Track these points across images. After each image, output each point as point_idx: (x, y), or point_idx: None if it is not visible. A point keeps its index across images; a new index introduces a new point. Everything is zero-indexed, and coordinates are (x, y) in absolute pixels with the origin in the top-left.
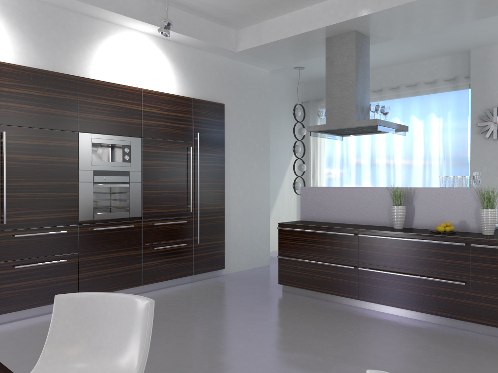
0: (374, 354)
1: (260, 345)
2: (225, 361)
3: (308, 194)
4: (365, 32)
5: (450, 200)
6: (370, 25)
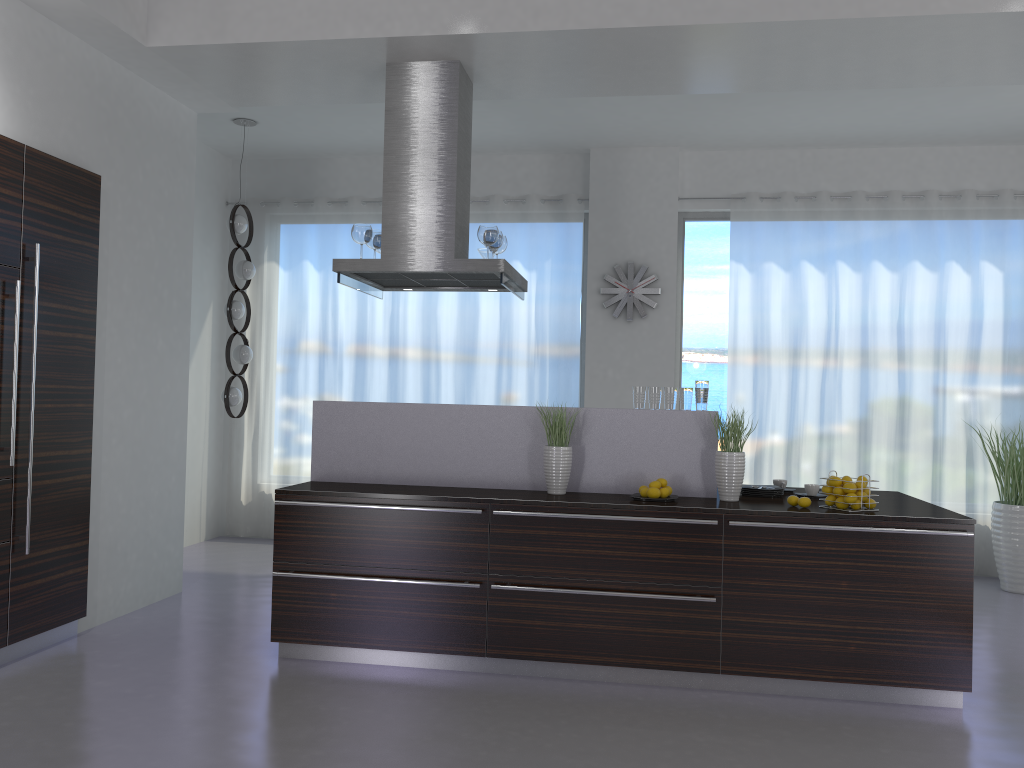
0: None
1: None
2: None
3: (333, 419)
4: (474, 71)
5: (655, 435)
6: (495, 59)
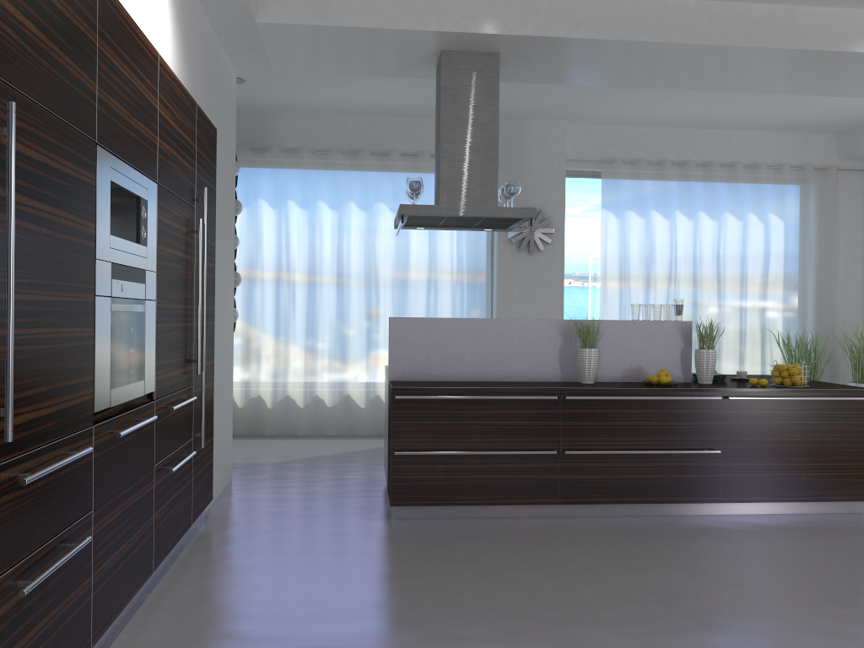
0: (740, 570)
1: (624, 607)
2: None
3: (406, 331)
4: (502, 61)
5: (649, 339)
6: (527, 54)
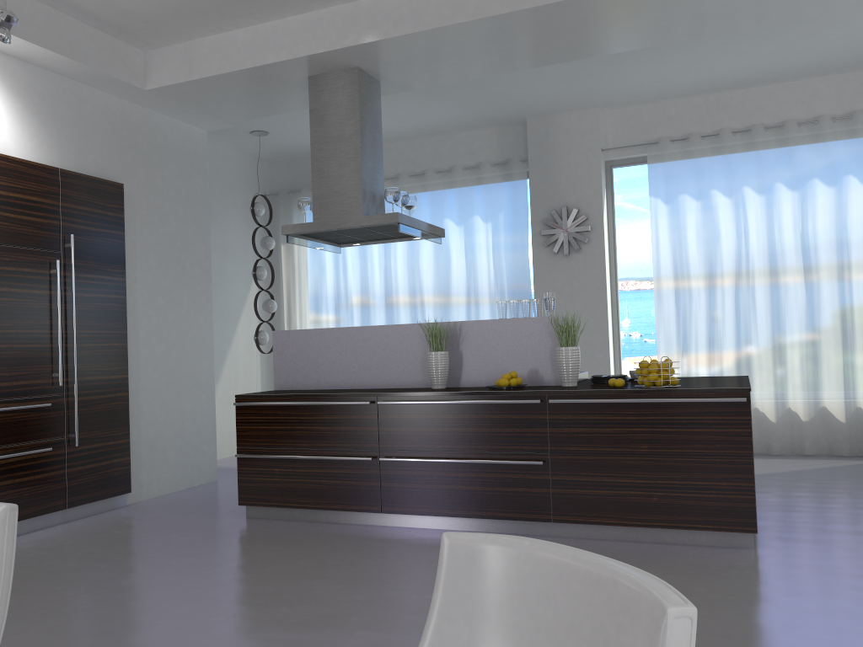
0: (416, 588)
1: (217, 604)
2: (152, 641)
3: (286, 343)
4: (374, 72)
5: (514, 339)
6: (382, 61)
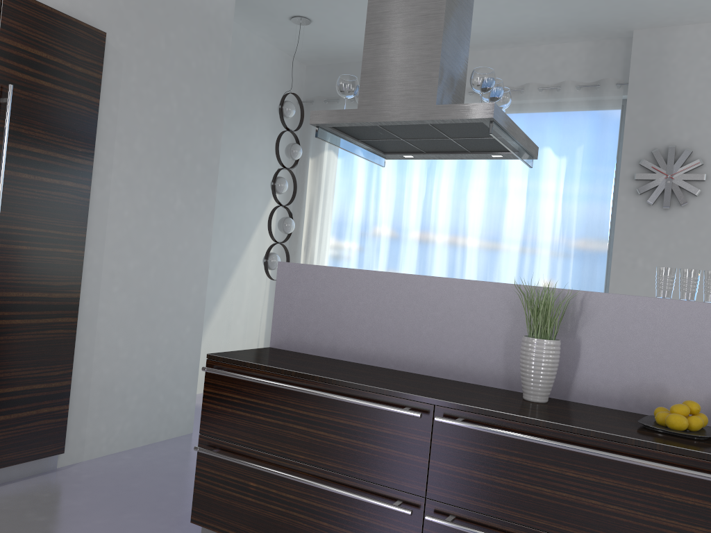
0: None
1: None
2: None
3: (295, 282)
4: None
5: (685, 337)
6: None
